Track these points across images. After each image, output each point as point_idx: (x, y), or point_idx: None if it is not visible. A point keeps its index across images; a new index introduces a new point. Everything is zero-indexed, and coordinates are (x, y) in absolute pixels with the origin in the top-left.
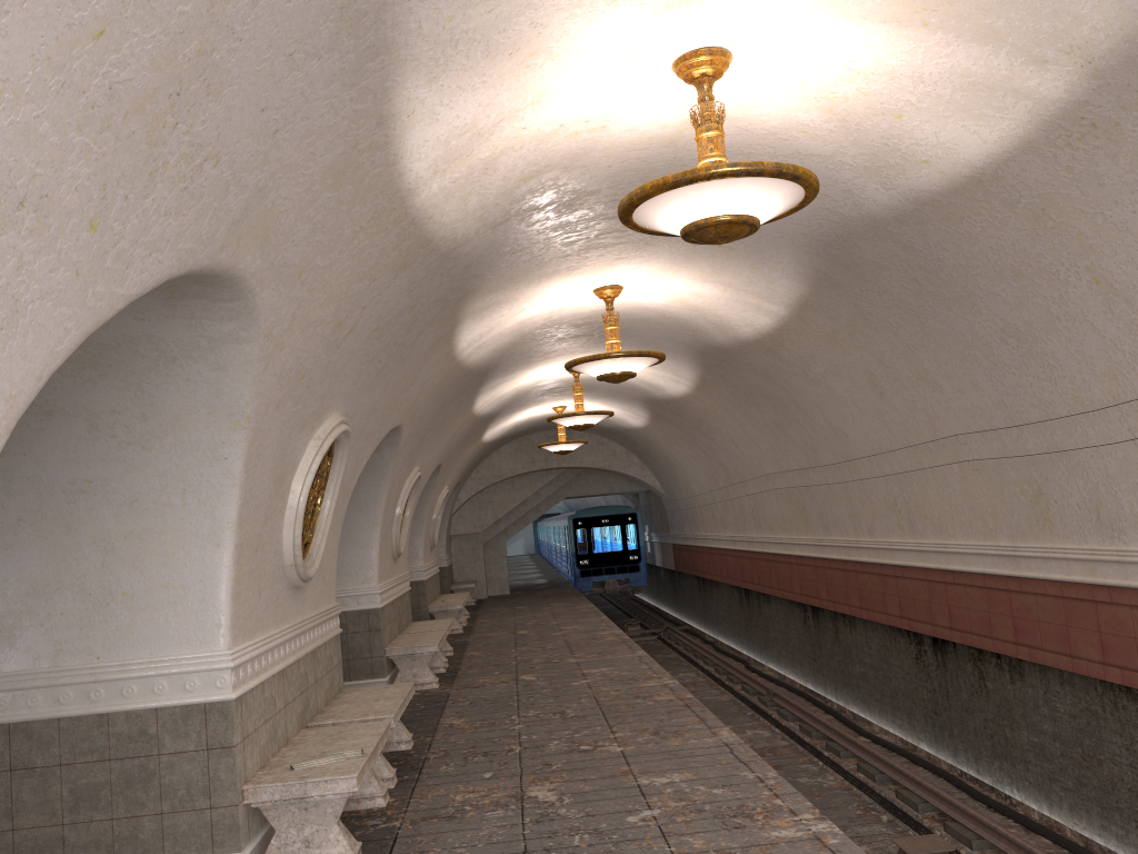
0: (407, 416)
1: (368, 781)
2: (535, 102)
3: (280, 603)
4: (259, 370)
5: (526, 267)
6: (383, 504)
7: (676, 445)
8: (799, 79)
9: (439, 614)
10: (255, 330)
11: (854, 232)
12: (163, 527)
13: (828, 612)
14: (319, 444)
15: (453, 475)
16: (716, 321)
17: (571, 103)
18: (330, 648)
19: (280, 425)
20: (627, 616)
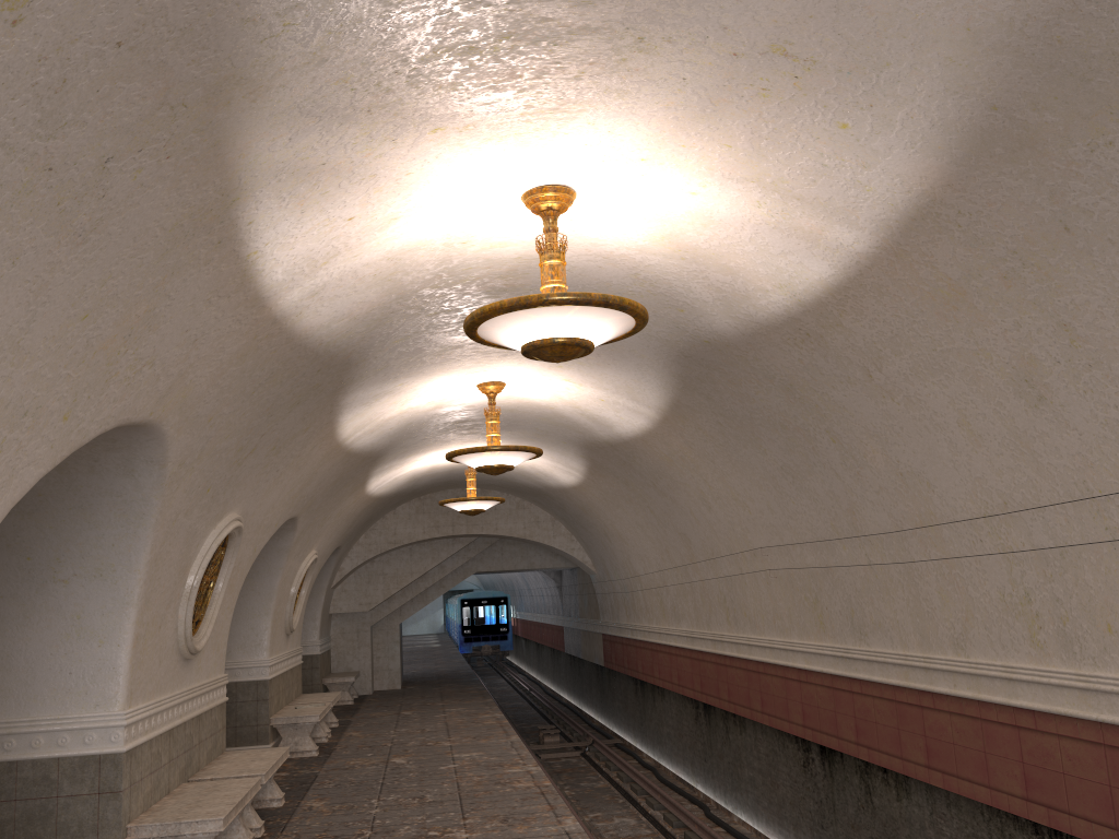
0: (168, 406)
1: None
2: None
3: None
4: None
5: (380, 57)
6: (144, 569)
7: (618, 509)
8: None
9: (286, 728)
10: None
11: None
12: None
13: (852, 759)
14: None
15: (326, 536)
16: (723, 285)
17: None
18: None
19: None
20: (543, 718)
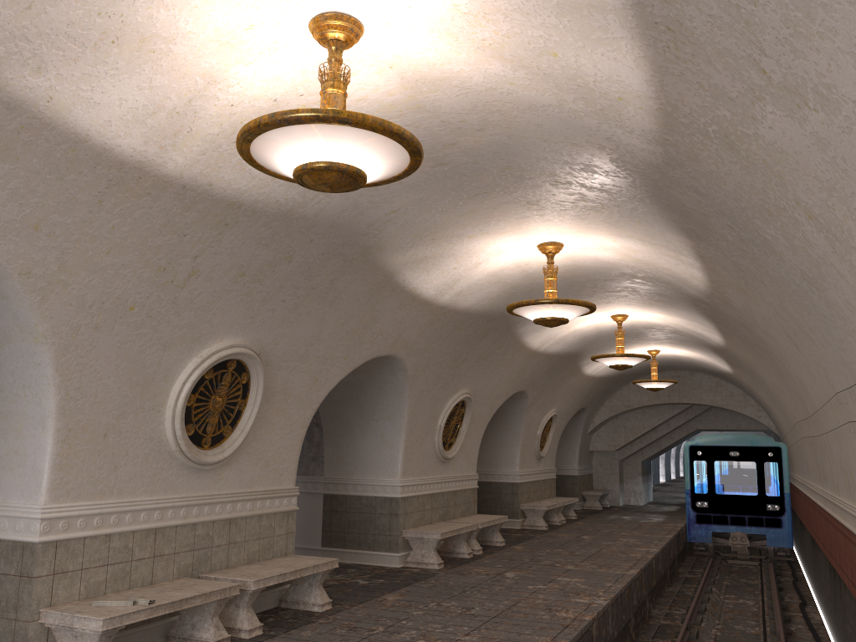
0: (398, 347)
1: (207, 628)
2: (212, 82)
3: (162, 478)
4: (33, 300)
5: (424, 226)
6: (406, 416)
7: (758, 390)
8: (441, 31)
9: (528, 511)
10: (2, 270)
11: (657, 180)
12: (17, 411)
13: None
14: (199, 361)
15: (563, 401)
16: (672, 274)
17: (258, 80)
18: (271, 520)
19: (116, 343)
20: None
